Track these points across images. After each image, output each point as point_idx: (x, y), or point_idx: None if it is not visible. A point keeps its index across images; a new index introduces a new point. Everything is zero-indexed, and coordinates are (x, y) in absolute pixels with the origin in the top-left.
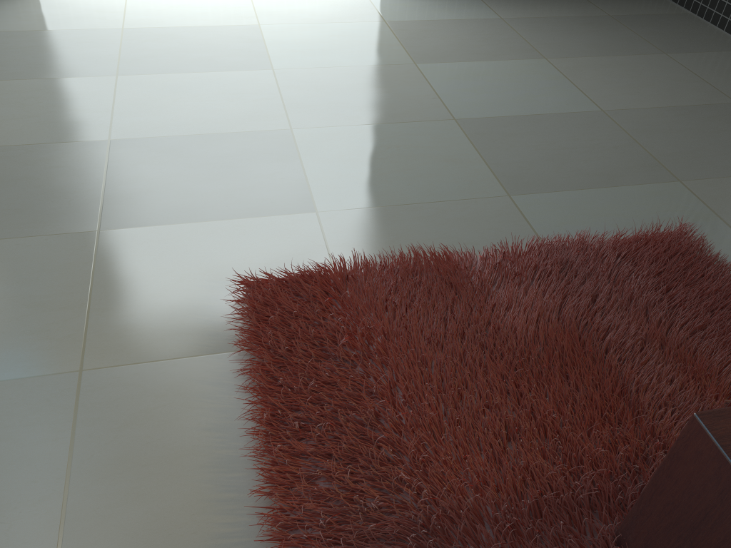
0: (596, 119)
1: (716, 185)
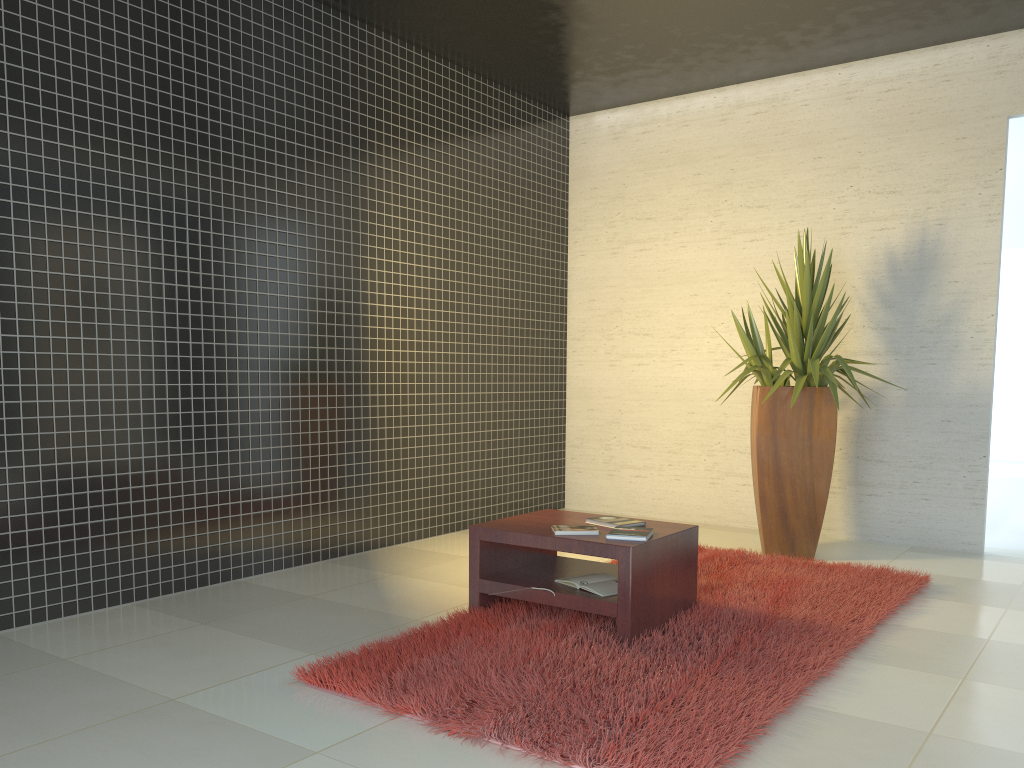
0: (21, 759)
1: (164, 687)
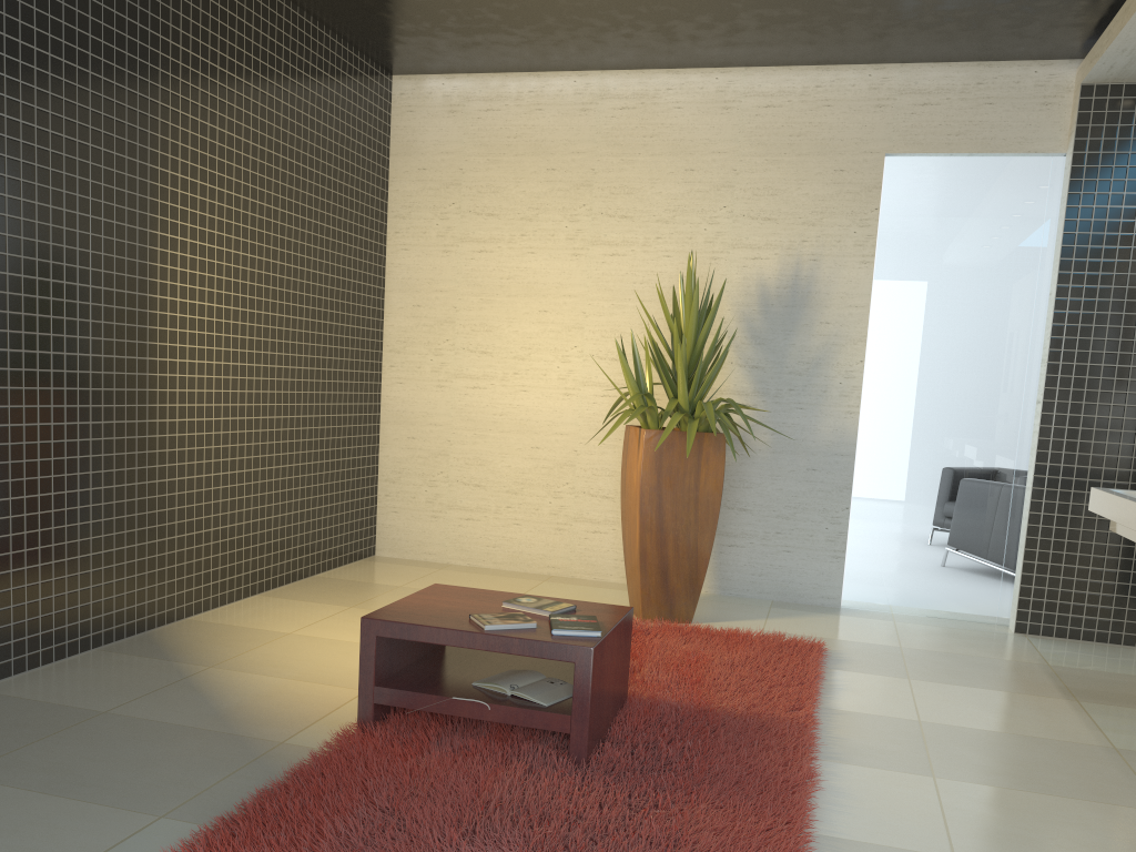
0: None
1: None
